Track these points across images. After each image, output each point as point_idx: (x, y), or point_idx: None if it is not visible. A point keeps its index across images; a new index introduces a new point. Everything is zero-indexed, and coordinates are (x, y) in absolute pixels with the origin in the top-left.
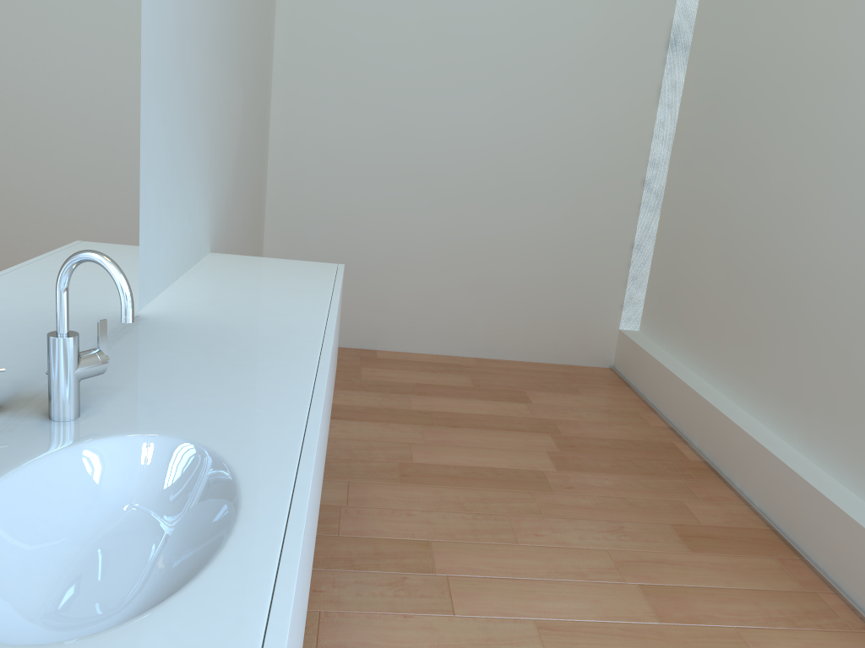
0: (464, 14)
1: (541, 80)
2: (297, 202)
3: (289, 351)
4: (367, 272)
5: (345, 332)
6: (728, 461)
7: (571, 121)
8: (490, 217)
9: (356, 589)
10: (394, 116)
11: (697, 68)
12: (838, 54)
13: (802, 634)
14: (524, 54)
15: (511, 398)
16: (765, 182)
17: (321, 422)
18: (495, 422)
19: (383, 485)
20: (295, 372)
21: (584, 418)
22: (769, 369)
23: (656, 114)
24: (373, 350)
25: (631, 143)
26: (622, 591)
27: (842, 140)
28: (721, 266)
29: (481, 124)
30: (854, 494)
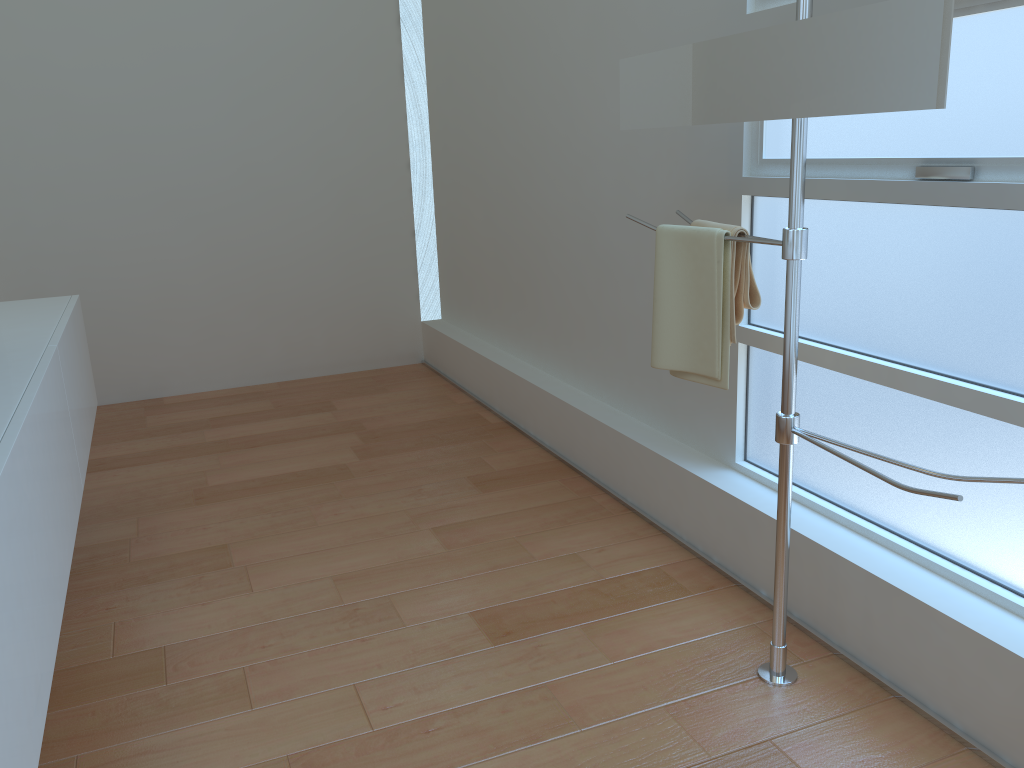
0: (173, 15)
1: (276, 75)
2: (27, 250)
3: (7, 363)
4: (131, 314)
5: (122, 385)
6: (522, 414)
7: (319, 114)
8: (256, 229)
9: (152, 597)
10: (120, 136)
11: (432, 42)
12: (526, 14)
13: (571, 527)
14: (250, 50)
15: (315, 410)
16: (502, 144)
17: (38, 402)
18: (297, 434)
19: (176, 512)
20: (12, 375)
21: (391, 411)
22: (539, 319)
23: (405, 94)
24: (160, 398)
25: (387, 127)
26: (415, 536)
27: (544, 93)
28: (488, 233)
29: (221, 131)
30: (611, 406)
